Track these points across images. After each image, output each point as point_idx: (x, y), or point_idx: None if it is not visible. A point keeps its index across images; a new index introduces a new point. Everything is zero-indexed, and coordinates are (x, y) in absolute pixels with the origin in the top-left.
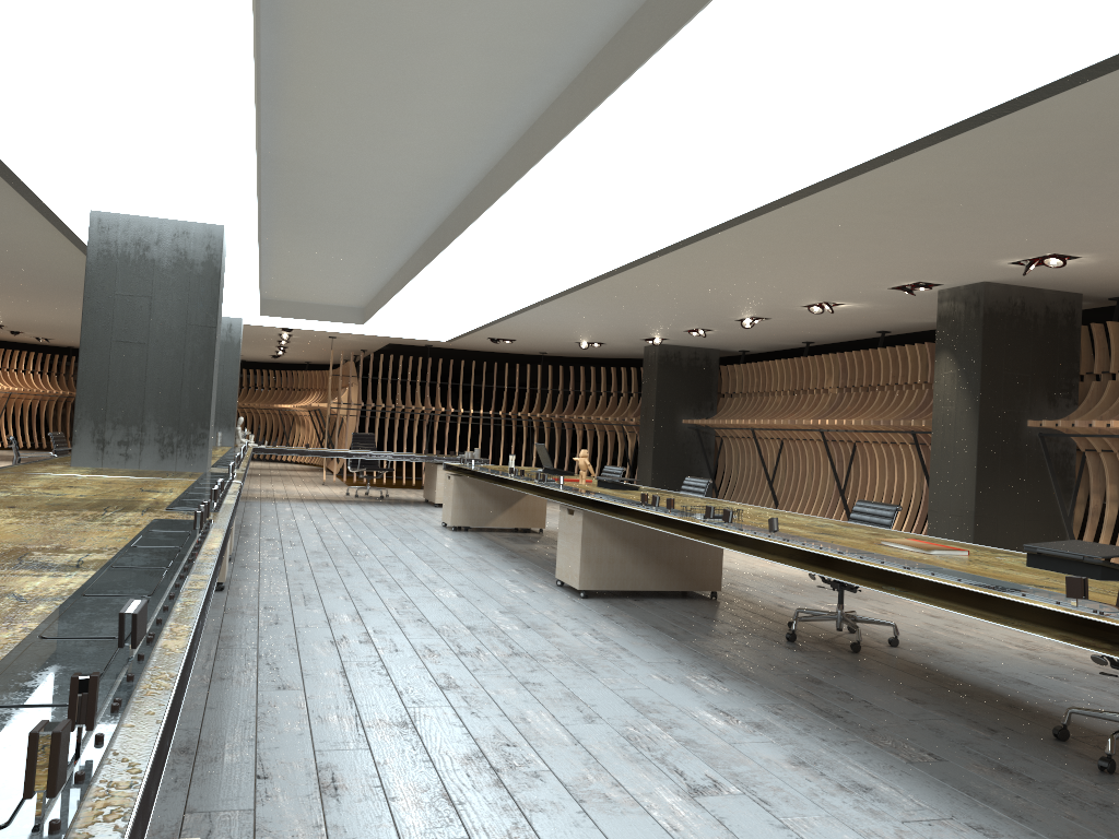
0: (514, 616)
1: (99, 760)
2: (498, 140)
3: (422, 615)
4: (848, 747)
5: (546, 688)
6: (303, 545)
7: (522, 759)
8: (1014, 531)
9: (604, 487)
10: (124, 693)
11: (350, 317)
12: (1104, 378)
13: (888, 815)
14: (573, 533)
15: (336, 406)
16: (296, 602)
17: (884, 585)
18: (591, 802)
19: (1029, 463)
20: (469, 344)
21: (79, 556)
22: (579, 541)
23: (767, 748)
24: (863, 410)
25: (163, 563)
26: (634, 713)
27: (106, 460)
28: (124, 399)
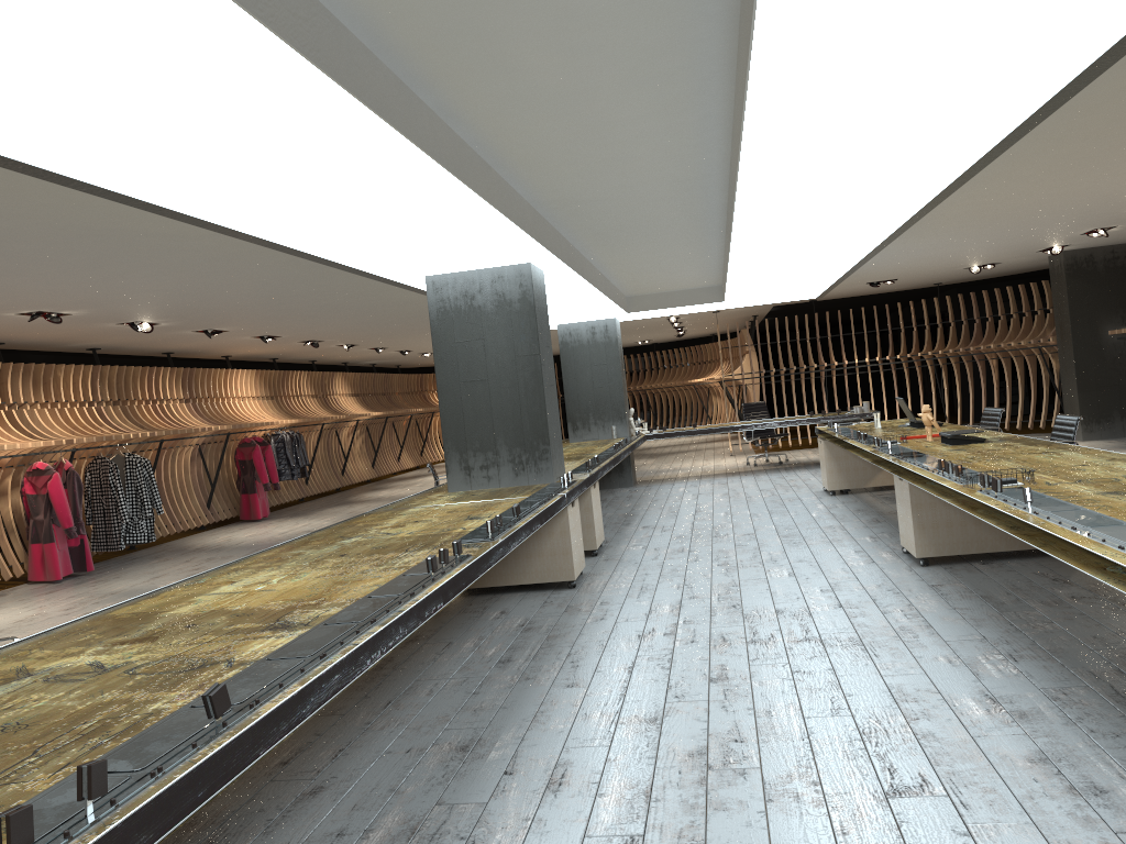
0: (832, 595)
1: (94, 820)
2: (714, 139)
3: (739, 600)
4: (1117, 740)
5: (813, 677)
6: (672, 530)
7: (740, 756)
8: None
9: (946, 443)
10: (176, 759)
11: (710, 297)
12: None
13: (1104, 824)
14: (904, 499)
15: (737, 376)
16: (631, 595)
17: (1116, 563)
18: (778, 801)
19: None
20: (852, 292)
21: (321, 611)
22: (909, 508)
23: (1013, 742)
24: None
25: (364, 616)
26: (888, 703)
27: (473, 483)
28: (477, 430)
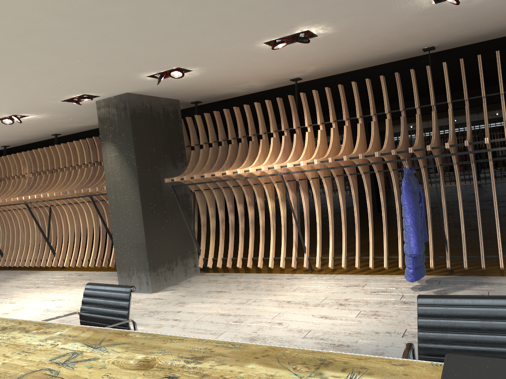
0: None
1: None
2: None
3: None
4: None
5: None
6: None
7: None
8: (169, 248)
9: None
10: None
11: None
12: (196, 148)
13: None
14: None
15: None
16: None
17: None
18: None
19: (170, 205)
20: None
21: None
22: None
23: None
24: (52, 185)
25: None
26: None
27: None
28: None
